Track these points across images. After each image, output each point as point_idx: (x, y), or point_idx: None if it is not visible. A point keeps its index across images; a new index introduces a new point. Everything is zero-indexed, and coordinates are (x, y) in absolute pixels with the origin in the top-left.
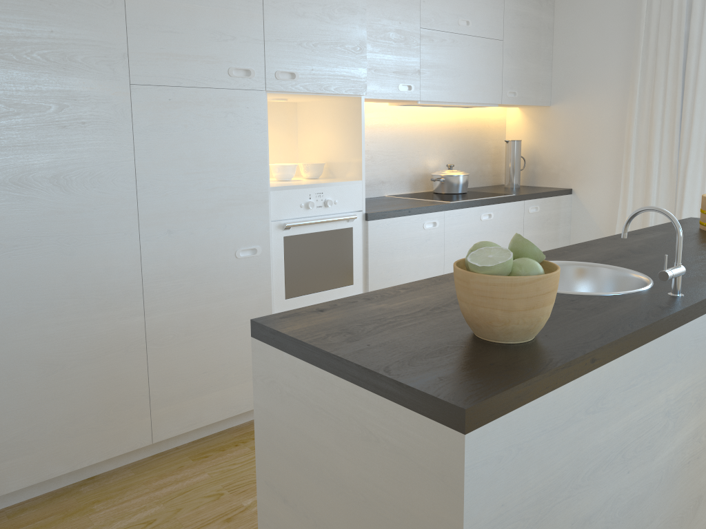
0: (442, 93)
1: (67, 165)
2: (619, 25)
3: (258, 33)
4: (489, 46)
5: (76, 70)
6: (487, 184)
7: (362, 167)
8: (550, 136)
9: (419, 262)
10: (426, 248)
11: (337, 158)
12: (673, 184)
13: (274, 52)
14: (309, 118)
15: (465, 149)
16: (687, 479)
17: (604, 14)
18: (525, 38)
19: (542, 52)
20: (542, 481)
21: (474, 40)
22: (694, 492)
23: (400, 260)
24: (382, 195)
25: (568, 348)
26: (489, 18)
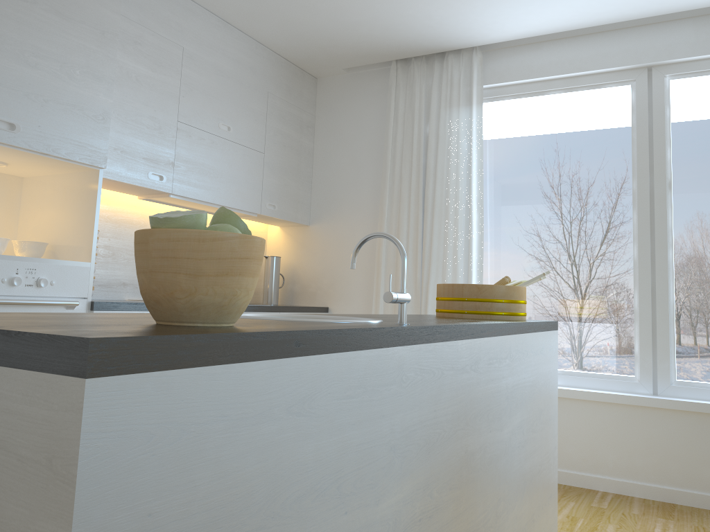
0: (197, 191)
1: None
2: (370, 155)
3: None
4: (250, 155)
5: None
6: None
7: (93, 248)
8: (309, 254)
9: None
10: None
11: (64, 238)
12: (418, 300)
13: None
14: (36, 195)
15: None
16: None
17: (358, 144)
18: (286, 156)
19: (302, 173)
20: (221, 493)
21: (235, 147)
22: None
23: None
24: (122, 299)
25: (269, 329)
26: (251, 129)
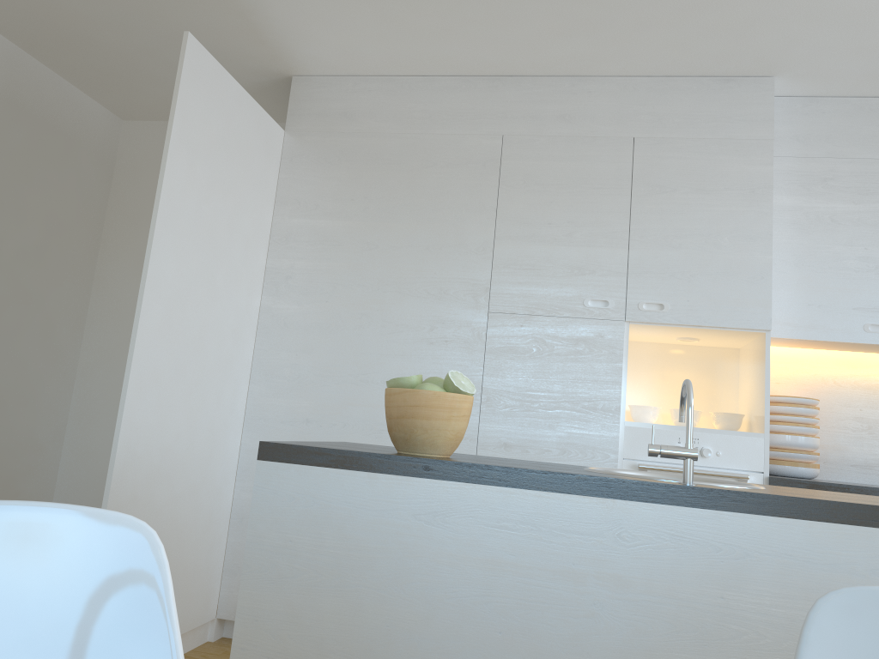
0: None
1: (428, 373)
2: None
3: (620, 266)
4: None
5: (448, 300)
6: None
7: (765, 417)
8: None
9: None
10: None
11: (754, 408)
12: None
13: (638, 284)
14: (743, 365)
15: None
16: None
17: None
18: None
19: None
20: (343, 551)
21: None
22: None
23: None
24: None
25: (418, 456)
26: None
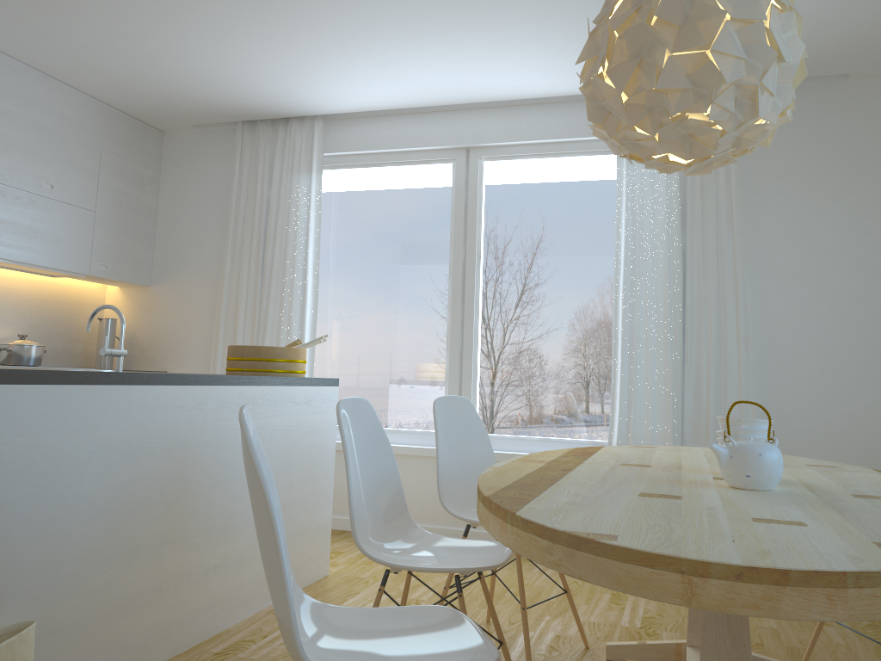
0: (12, 251)
1: None
2: (215, 215)
3: None
4: (77, 214)
5: None
6: (76, 365)
7: None
8: (149, 316)
9: None
10: None
11: None
12: None
13: None
14: None
15: (50, 323)
16: (120, 523)
17: (203, 203)
18: (122, 214)
19: (143, 232)
20: None
21: (59, 205)
22: (130, 539)
23: None
24: None
25: None
26: (80, 187)
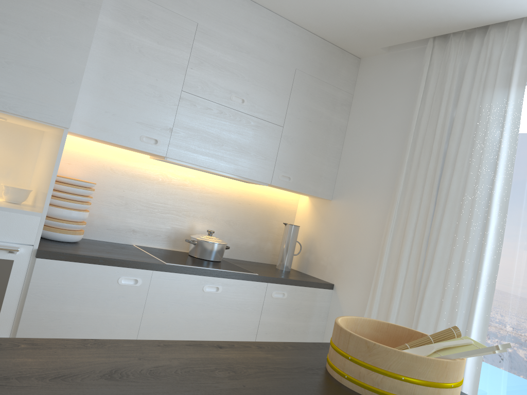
0: (196, 156)
1: None
2: (395, 136)
3: None
4: (265, 128)
5: None
6: (263, 261)
7: (47, 200)
8: (326, 228)
9: (103, 319)
10: (117, 305)
11: (41, 187)
12: (414, 303)
13: None
14: (43, 147)
15: (244, 221)
16: None
17: (386, 124)
18: (310, 131)
19: (329, 149)
20: None
21: (247, 118)
22: None
23: (75, 310)
24: (130, 244)
25: None
26: (270, 103)
